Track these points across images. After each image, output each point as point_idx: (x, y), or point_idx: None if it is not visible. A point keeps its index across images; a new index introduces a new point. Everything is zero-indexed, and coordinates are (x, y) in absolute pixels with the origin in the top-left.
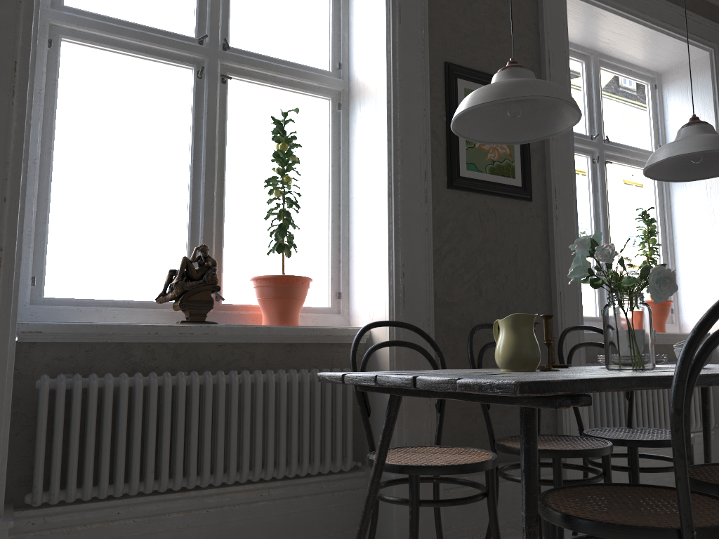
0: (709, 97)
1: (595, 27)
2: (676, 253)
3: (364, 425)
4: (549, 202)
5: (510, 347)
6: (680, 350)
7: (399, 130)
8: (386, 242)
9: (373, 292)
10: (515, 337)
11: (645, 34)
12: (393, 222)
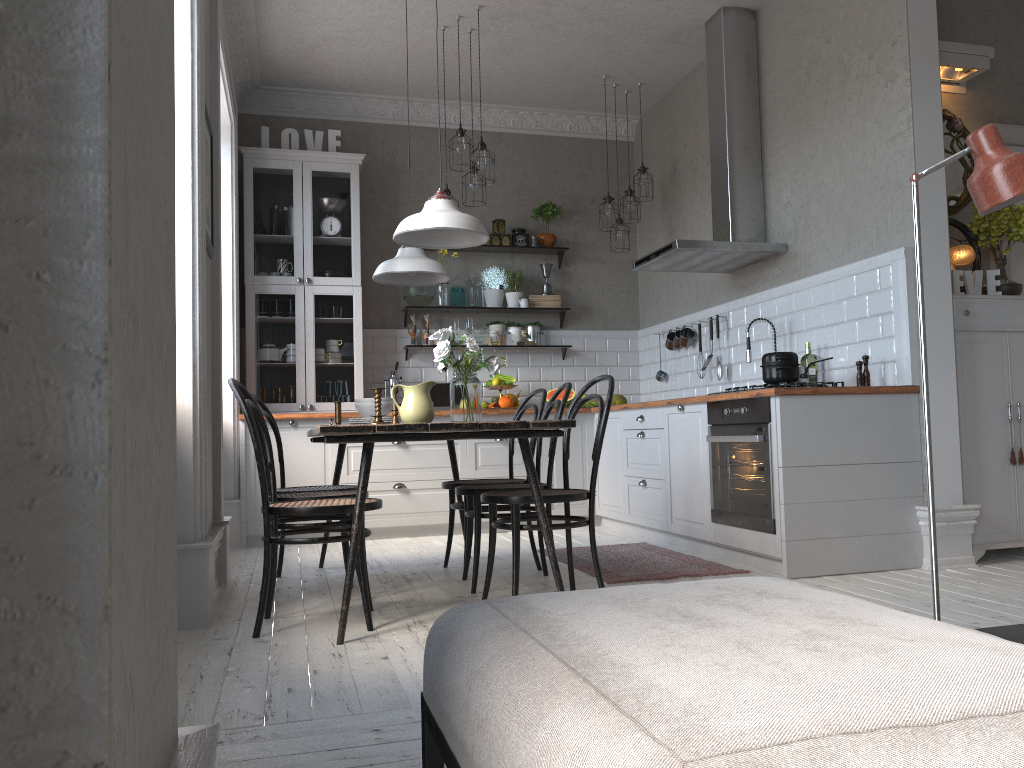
0: (227, 170)
1: None
2: None
3: (263, 483)
4: (215, 262)
5: (427, 405)
6: None
7: (199, 161)
8: (188, 288)
9: None
10: (428, 399)
11: None
12: (198, 267)
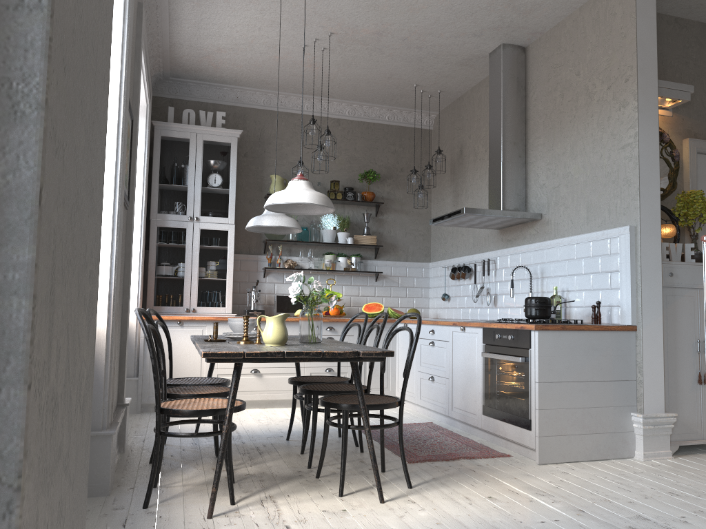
0: (142, 138)
1: None
2: None
3: (157, 390)
4: (130, 211)
5: (283, 332)
6: None
7: (122, 143)
8: (108, 238)
9: None
10: (284, 327)
11: None
12: (116, 222)
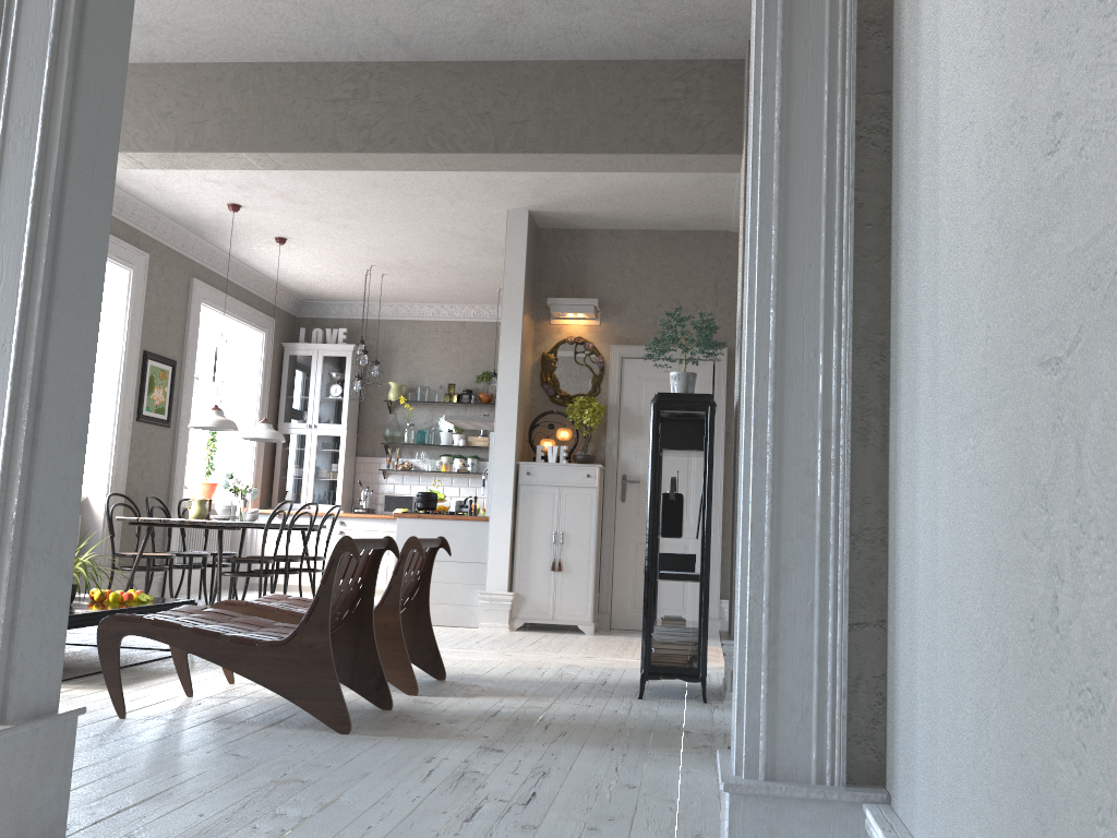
0: (258, 361)
1: (207, 314)
2: (222, 451)
3: (111, 541)
4: (177, 428)
5: (199, 510)
6: (247, 515)
7: (123, 390)
8: (109, 450)
9: (93, 474)
10: (200, 507)
11: (232, 322)
12: (115, 440)
